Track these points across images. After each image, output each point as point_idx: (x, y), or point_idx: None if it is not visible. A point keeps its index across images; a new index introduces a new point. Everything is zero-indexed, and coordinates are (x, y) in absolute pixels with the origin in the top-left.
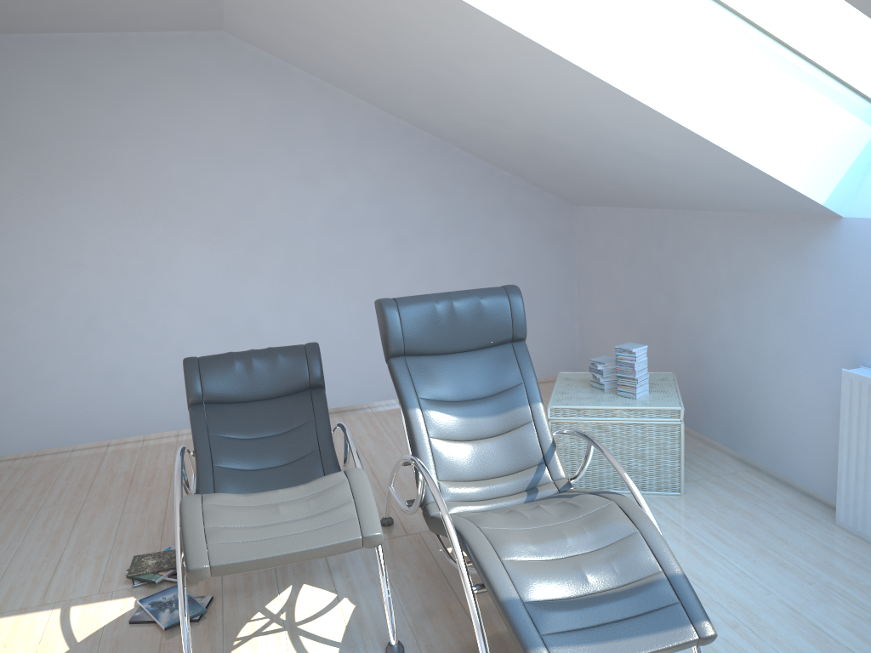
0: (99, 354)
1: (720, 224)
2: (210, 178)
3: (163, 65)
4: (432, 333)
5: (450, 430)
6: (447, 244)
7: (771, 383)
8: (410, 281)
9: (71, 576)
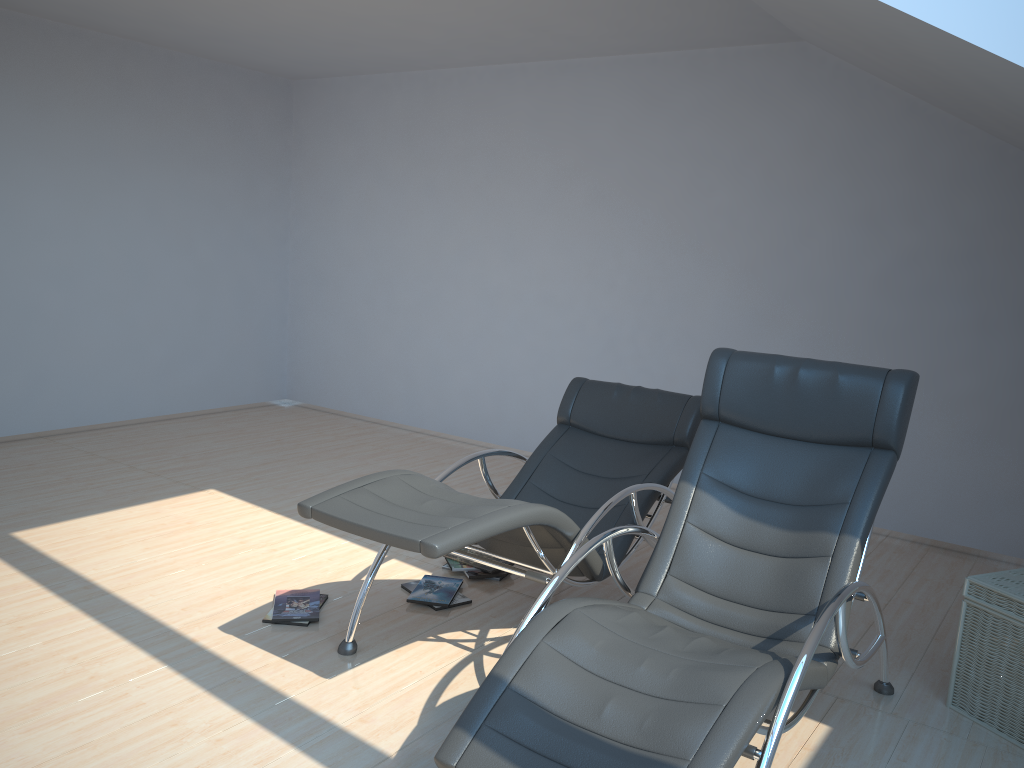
0: (610, 379)
1: None
2: (754, 211)
3: (733, 82)
4: (759, 403)
5: (718, 524)
6: None
7: None
8: (987, 381)
9: None
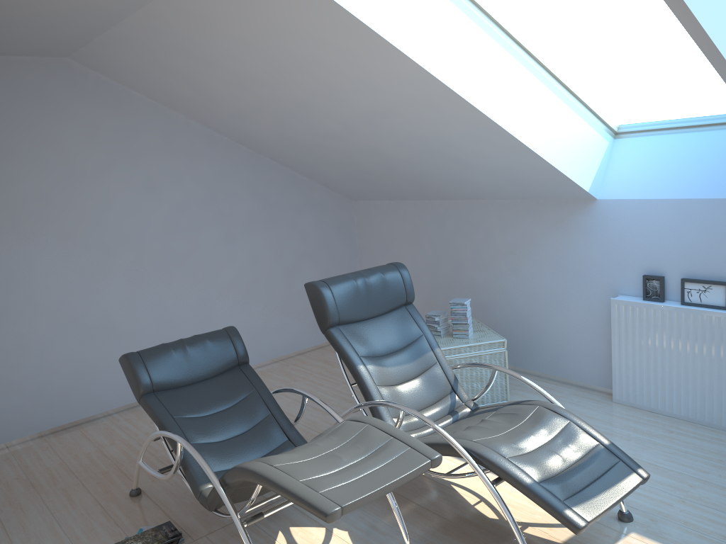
0: None
1: (497, 209)
2: (61, 191)
3: (11, 86)
4: (355, 305)
5: (387, 378)
6: (265, 237)
7: (548, 315)
8: (239, 269)
9: None
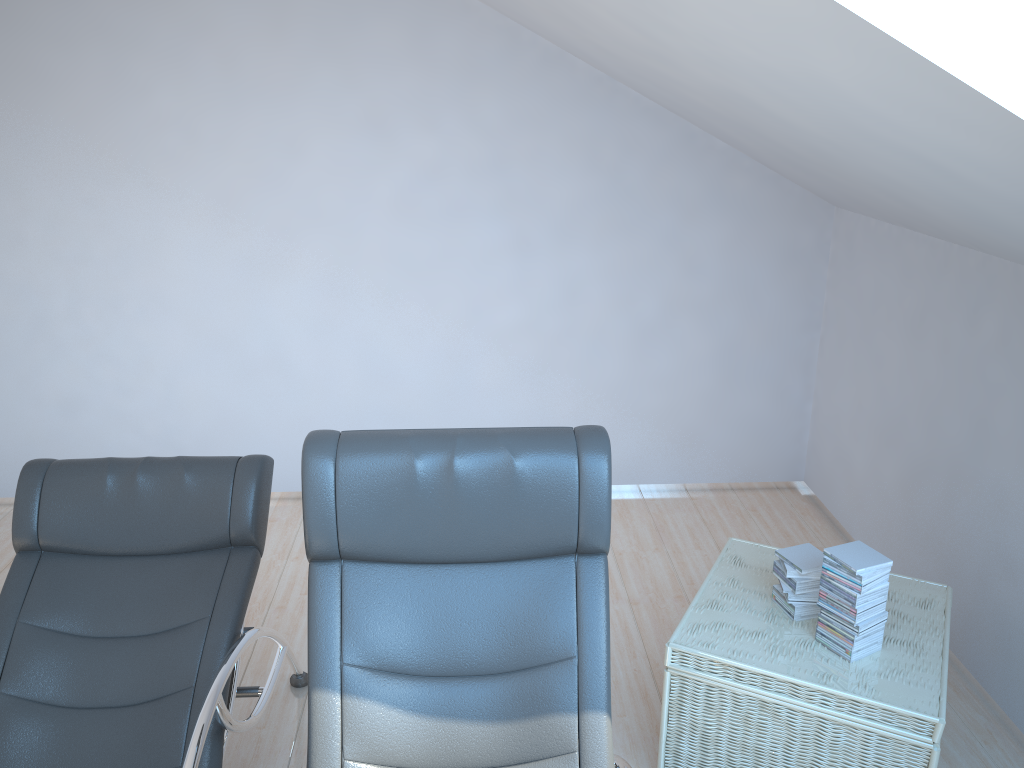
0: (52, 375)
1: None
2: (218, 119)
3: None
4: (402, 523)
5: (395, 745)
6: (602, 255)
7: None
8: (533, 309)
9: None
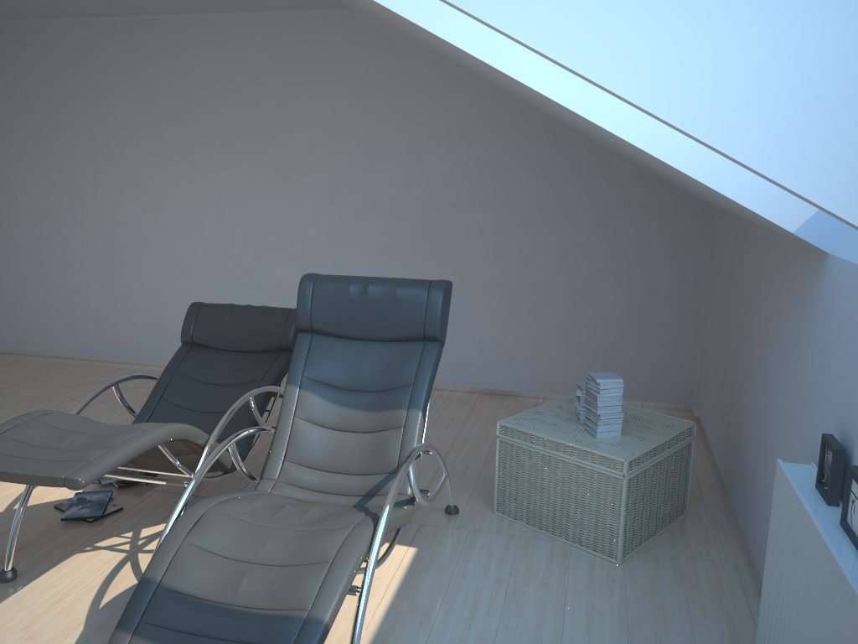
0: (227, 293)
1: (769, 248)
2: (328, 148)
3: (300, 41)
4: (341, 315)
5: (320, 415)
6: (552, 236)
7: (770, 462)
8: (506, 269)
9: None
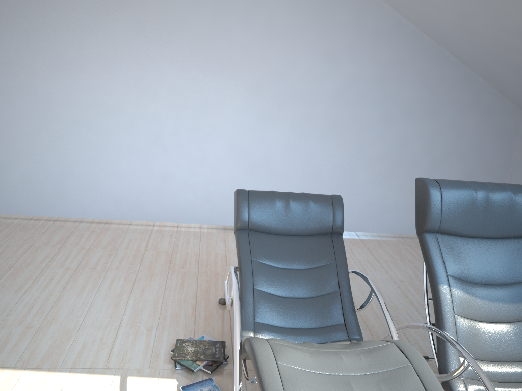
0: (159, 162)
1: None
2: (260, 46)
3: None
4: (465, 218)
5: (471, 310)
6: (421, 126)
7: None
8: (386, 148)
9: (128, 344)
